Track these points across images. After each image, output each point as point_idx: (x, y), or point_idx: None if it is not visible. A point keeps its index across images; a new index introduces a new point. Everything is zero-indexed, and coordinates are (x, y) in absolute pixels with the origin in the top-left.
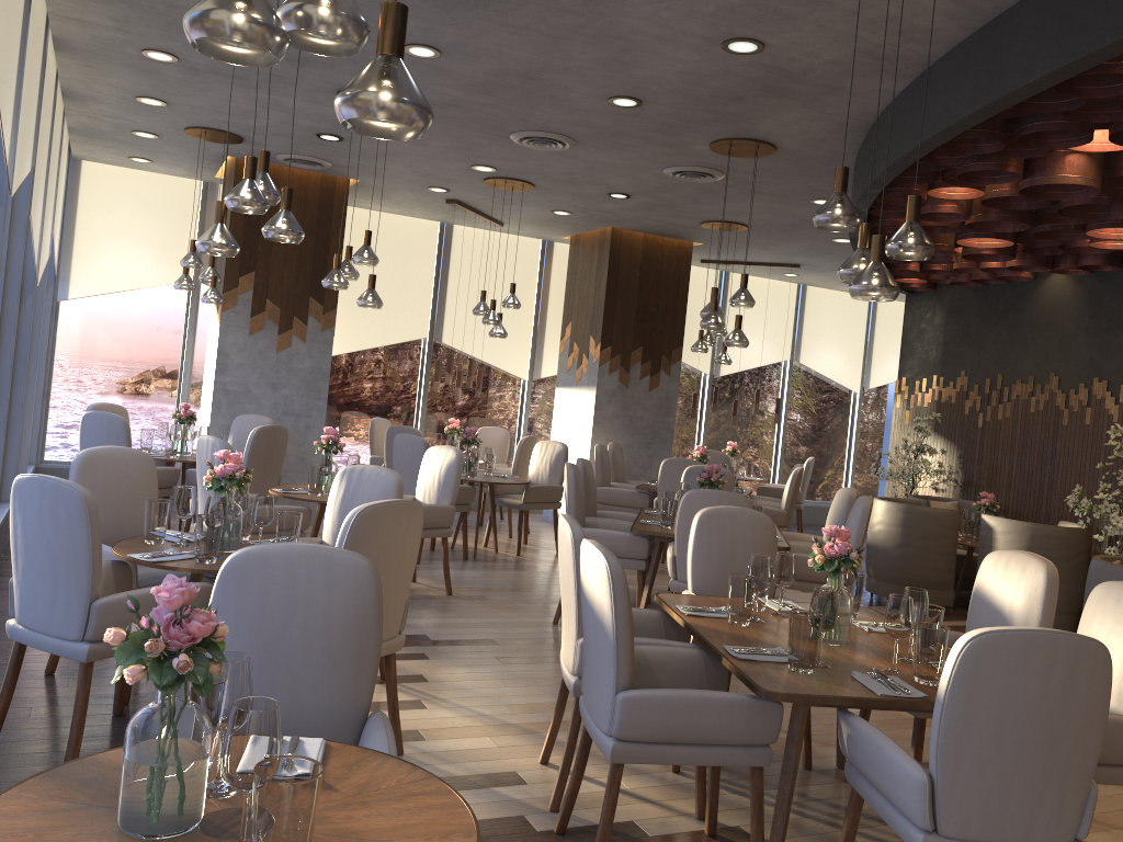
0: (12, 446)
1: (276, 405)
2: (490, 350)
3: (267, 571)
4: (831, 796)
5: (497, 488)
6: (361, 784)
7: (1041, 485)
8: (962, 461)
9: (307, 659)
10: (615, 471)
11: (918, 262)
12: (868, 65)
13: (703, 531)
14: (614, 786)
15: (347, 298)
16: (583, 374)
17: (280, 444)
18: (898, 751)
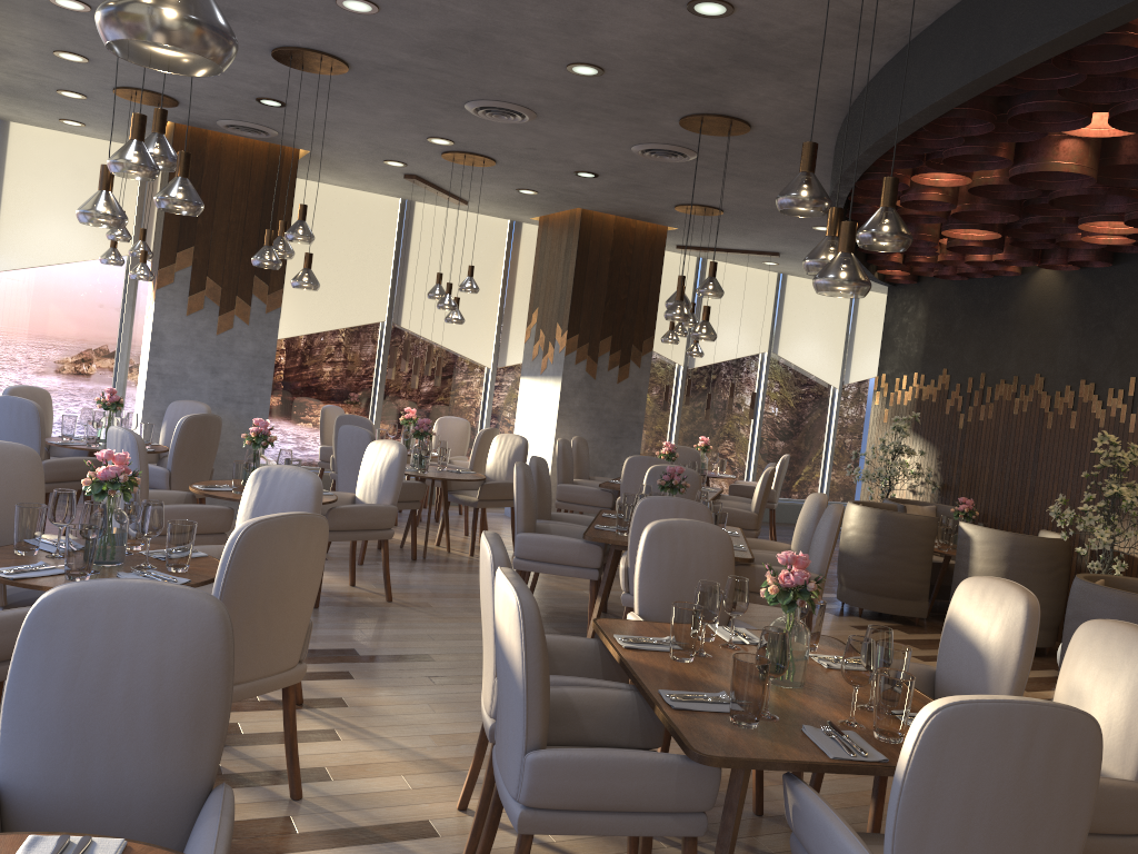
0: None
1: (216, 390)
2: (453, 335)
3: (86, 616)
4: (782, 849)
5: (451, 483)
6: None
7: (1022, 491)
8: (941, 463)
9: (132, 724)
10: (579, 467)
11: (901, 253)
12: (848, 33)
13: (652, 546)
14: None
15: None
16: (549, 363)
17: (212, 434)
18: (849, 836)
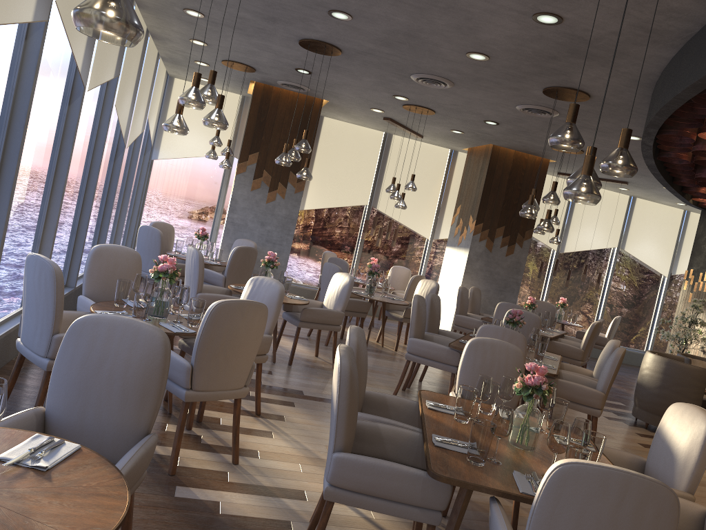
0: (102, 240)
1: (262, 235)
2: (407, 217)
3: (96, 331)
4: None
5: (389, 305)
6: (71, 480)
7: None
8: None
9: (109, 391)
10: (473, 306)
11: None
12: (642, 36)
13: (470, 353)
14: (325, 516)
15: (320, 175)
16: (463, 239)
17: (251, 259)
18: None
